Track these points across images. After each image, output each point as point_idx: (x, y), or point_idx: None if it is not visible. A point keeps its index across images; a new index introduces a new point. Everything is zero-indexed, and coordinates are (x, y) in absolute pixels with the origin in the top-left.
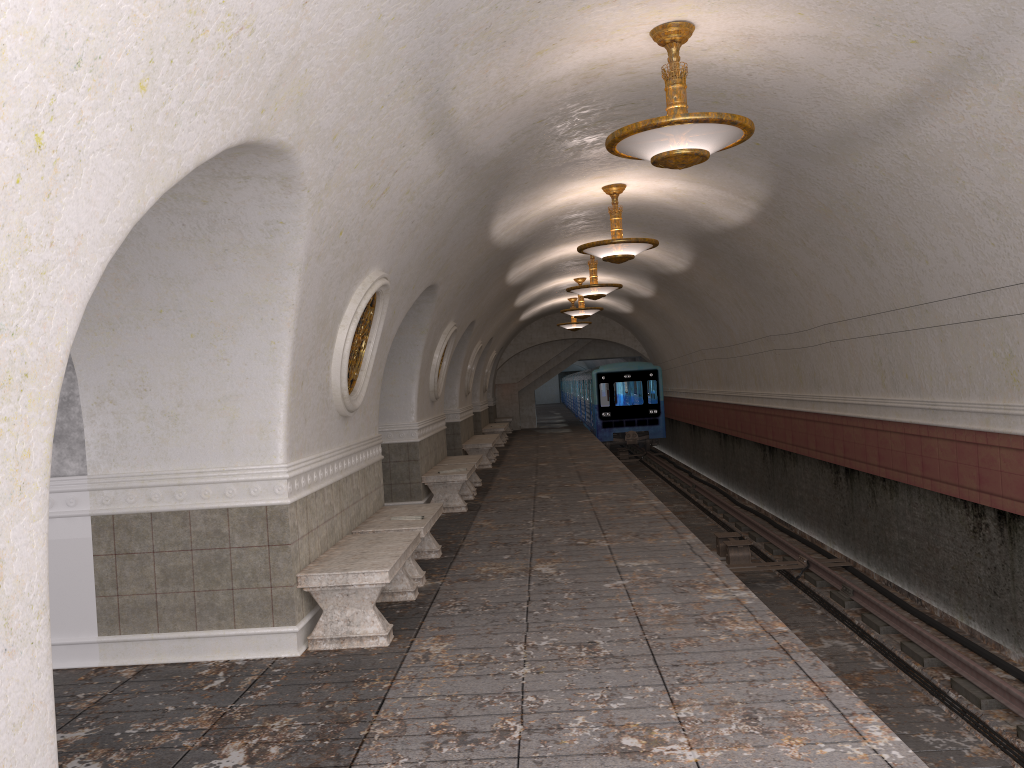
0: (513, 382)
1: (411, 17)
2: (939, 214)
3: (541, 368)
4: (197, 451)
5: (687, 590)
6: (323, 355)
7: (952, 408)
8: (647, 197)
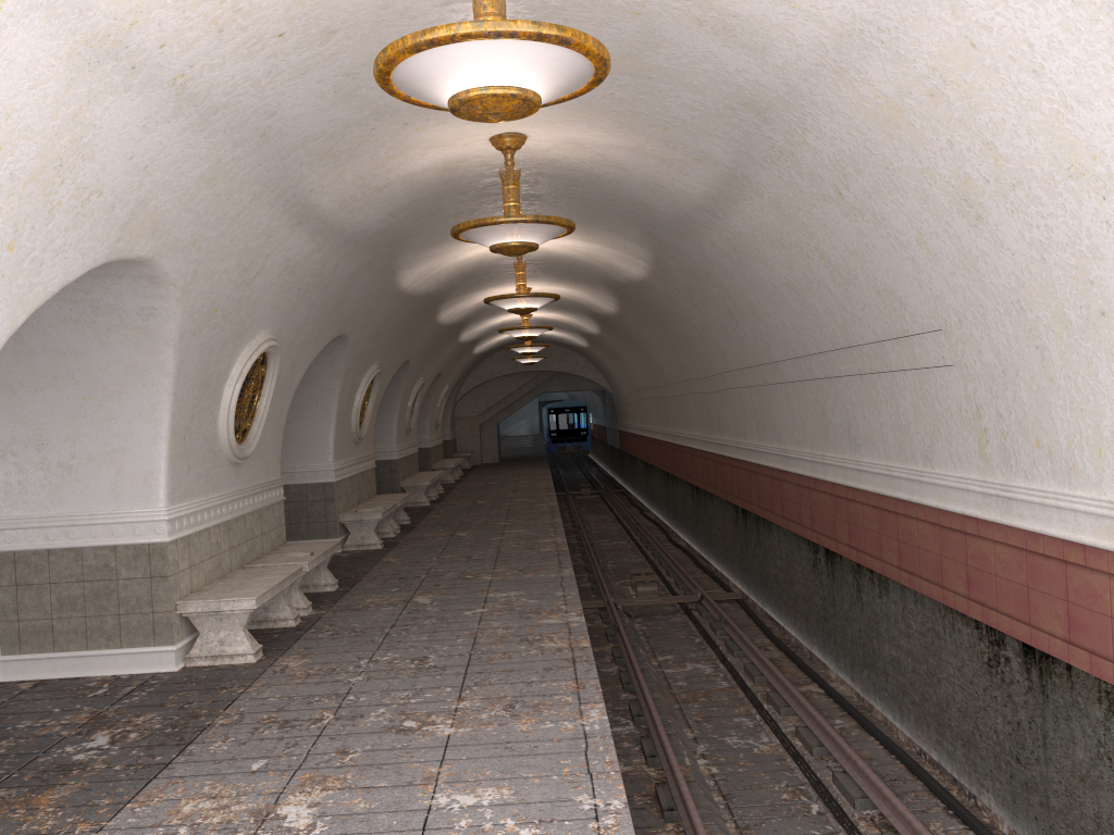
0: (473, 415)
1: (250, 155)
2: (764, 289)
3: (503, 401)
4: (89, 496)
5: (531, 616)
6: (208, 411)
7: (795, 456)
8: (555, 251)
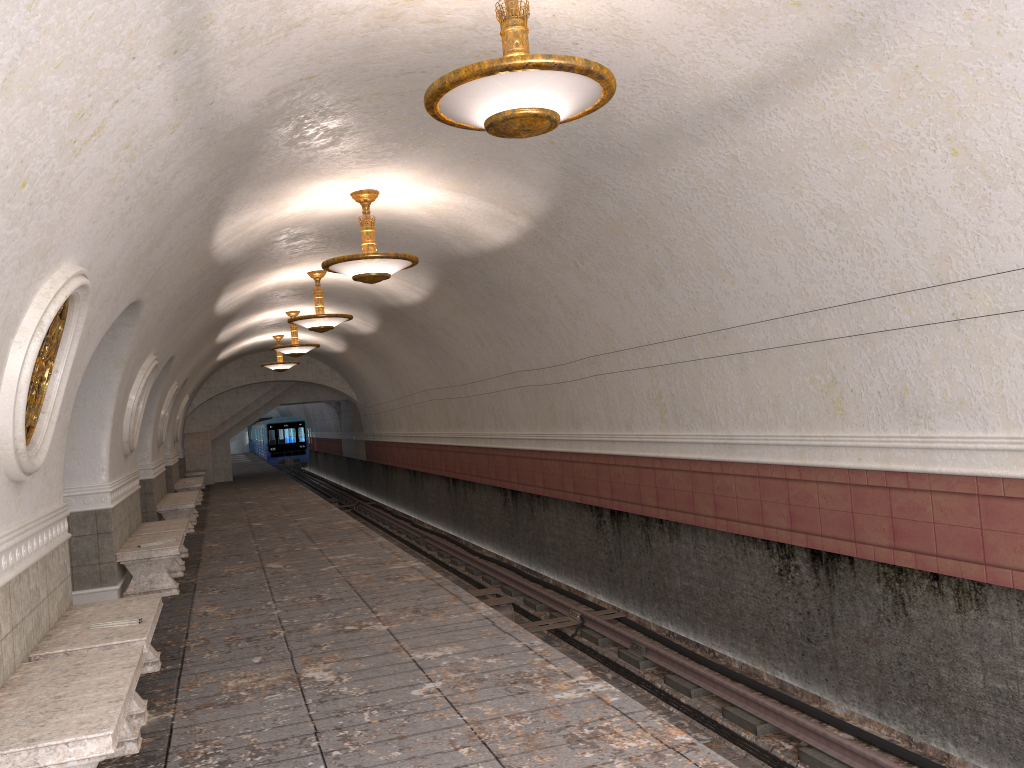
0: (206, 430)
1: None
2: (760, 227)
3: (238, 414)
4: None
5: (525, 688)
6: None
7: (755, 442)
8: (399, 210)
